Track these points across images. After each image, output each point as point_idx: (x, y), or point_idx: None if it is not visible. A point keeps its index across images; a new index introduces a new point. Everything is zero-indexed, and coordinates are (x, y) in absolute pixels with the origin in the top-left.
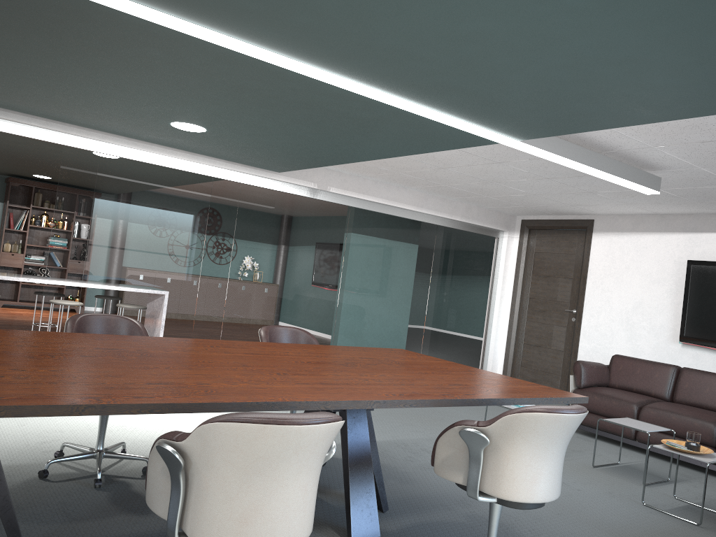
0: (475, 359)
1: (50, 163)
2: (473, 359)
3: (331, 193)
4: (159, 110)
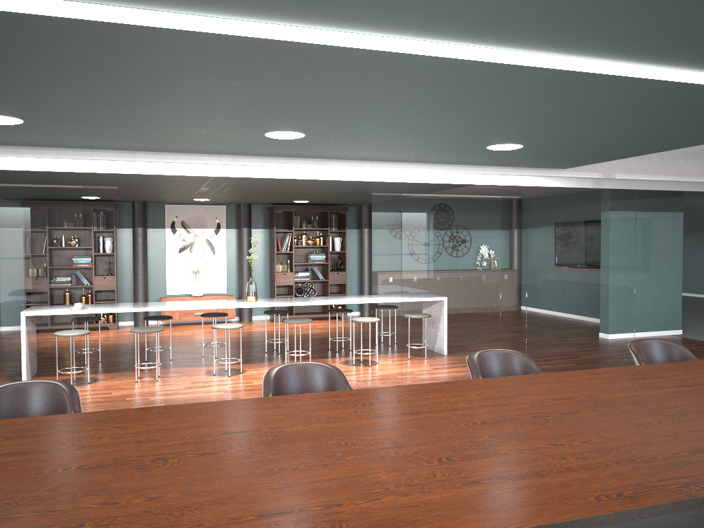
0: None
1: (321, 191)
2: None
3: (615, 179)
4: (488, 138)
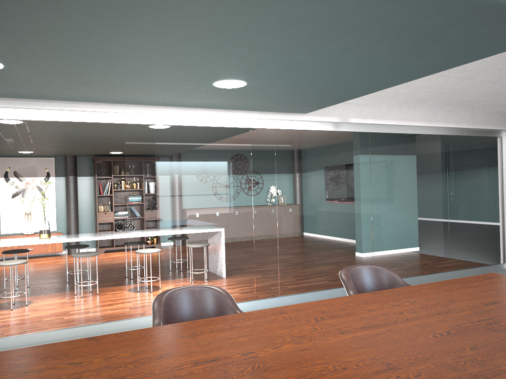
0: (497, 249)
1: (119, 141)
2: (496, 249)
3: (351, 123)
4: (203, 71)
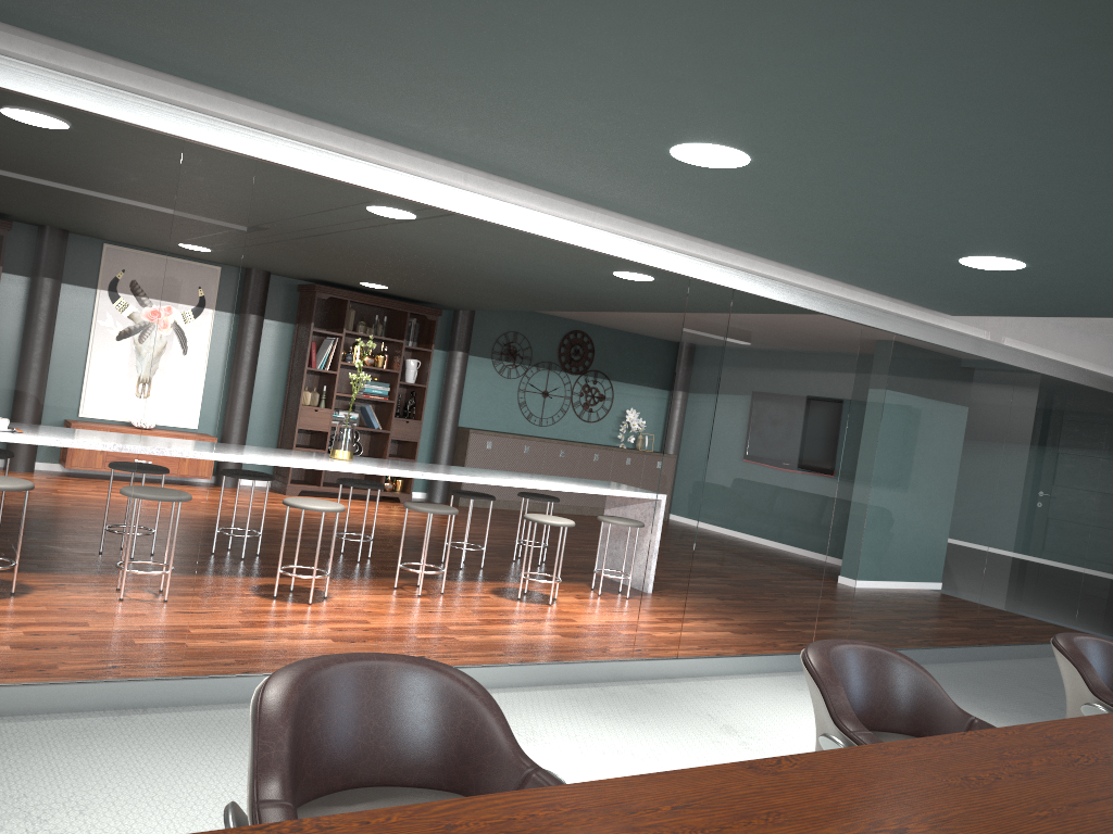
0: None
1: (461, 275)
2: None
3: (998, 346)
4: (1015, 243)
